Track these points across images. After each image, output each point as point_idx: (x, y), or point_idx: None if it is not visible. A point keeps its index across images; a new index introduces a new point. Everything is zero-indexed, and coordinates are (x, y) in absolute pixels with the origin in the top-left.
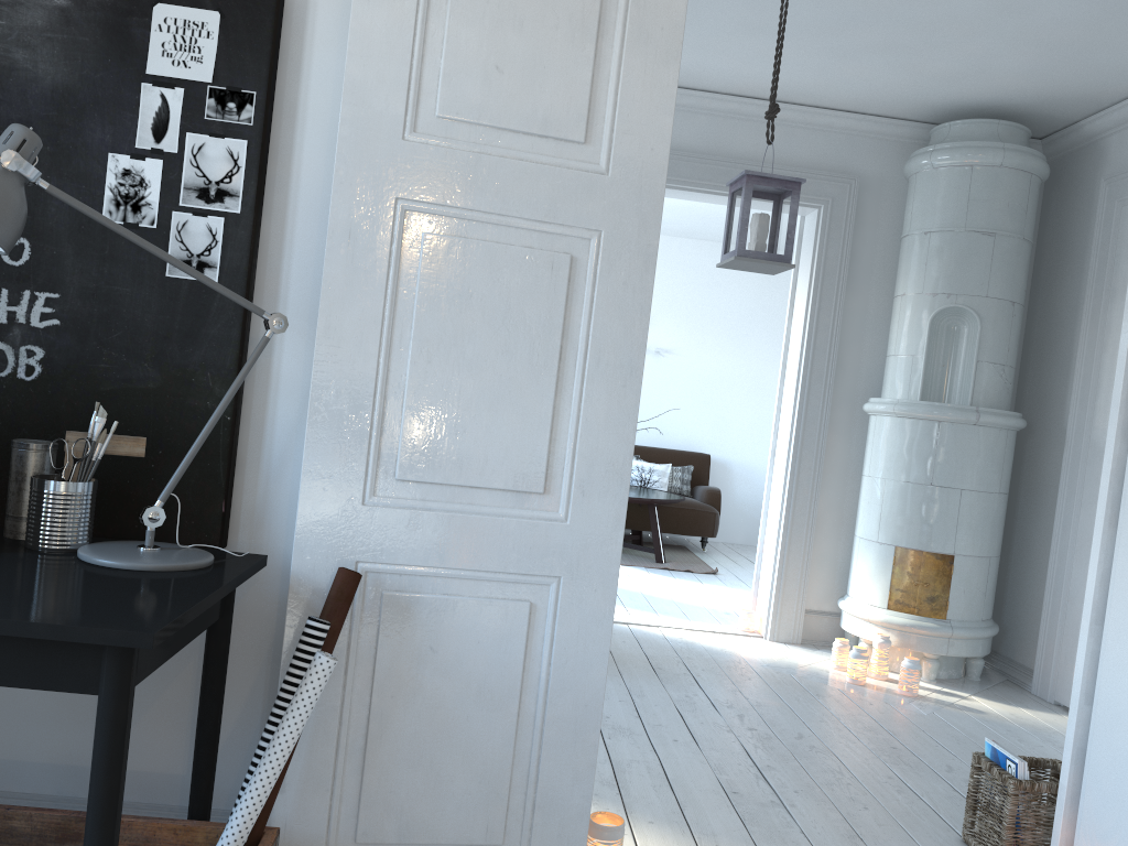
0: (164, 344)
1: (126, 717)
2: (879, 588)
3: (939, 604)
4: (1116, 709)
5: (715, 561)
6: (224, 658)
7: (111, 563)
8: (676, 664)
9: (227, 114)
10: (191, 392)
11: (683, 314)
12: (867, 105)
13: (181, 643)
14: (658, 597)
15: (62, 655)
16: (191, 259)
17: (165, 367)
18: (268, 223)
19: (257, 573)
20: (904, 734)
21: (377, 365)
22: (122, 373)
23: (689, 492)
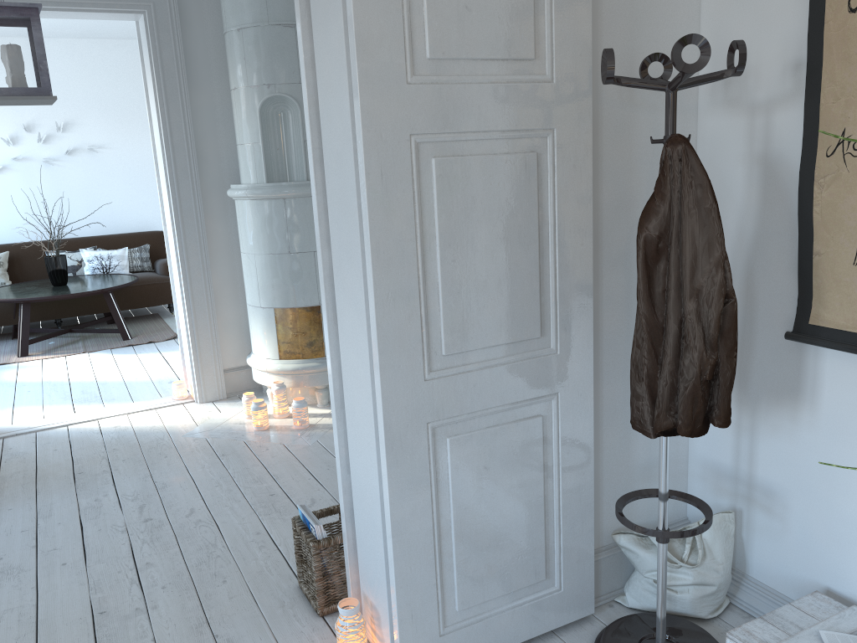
0: None
1: None
2: (270, 344)
3: (317, 346)
4: (360, 482)
5: None
6: None
7: None
8: (100, 462)
9: None
10: None
11: (106, 111)
12: None
13: None
14: (111, 382)
15: None
16: None
17: None
18: None
19: None
20: (286, 474)
21: None
22: None
23: (150, 268)
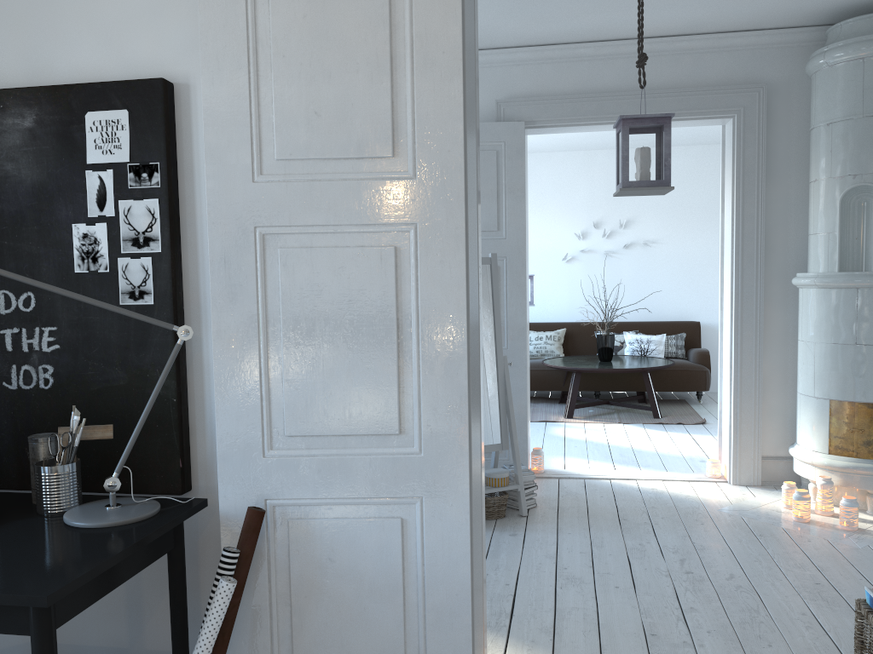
0: (126, 352)
1: (49, 650)
2: (820, 436)
3: None
4: None
5: (708, 411)
6: (181, 576)
7: (77, 524)
8: (641, 514)
9: (142, 181)
10: (147, 384)
11: (663, 209)
12: (762, 22)
13: (119, 581)
14: (645, 451)
15: (5, 610)
16: (134, 290)
17: (129, 368)
18: (186, 253)
19: (214, 507)
20: (832, 569)
21: (259, 353)
22: (103, 377)
23: (683, 355)
